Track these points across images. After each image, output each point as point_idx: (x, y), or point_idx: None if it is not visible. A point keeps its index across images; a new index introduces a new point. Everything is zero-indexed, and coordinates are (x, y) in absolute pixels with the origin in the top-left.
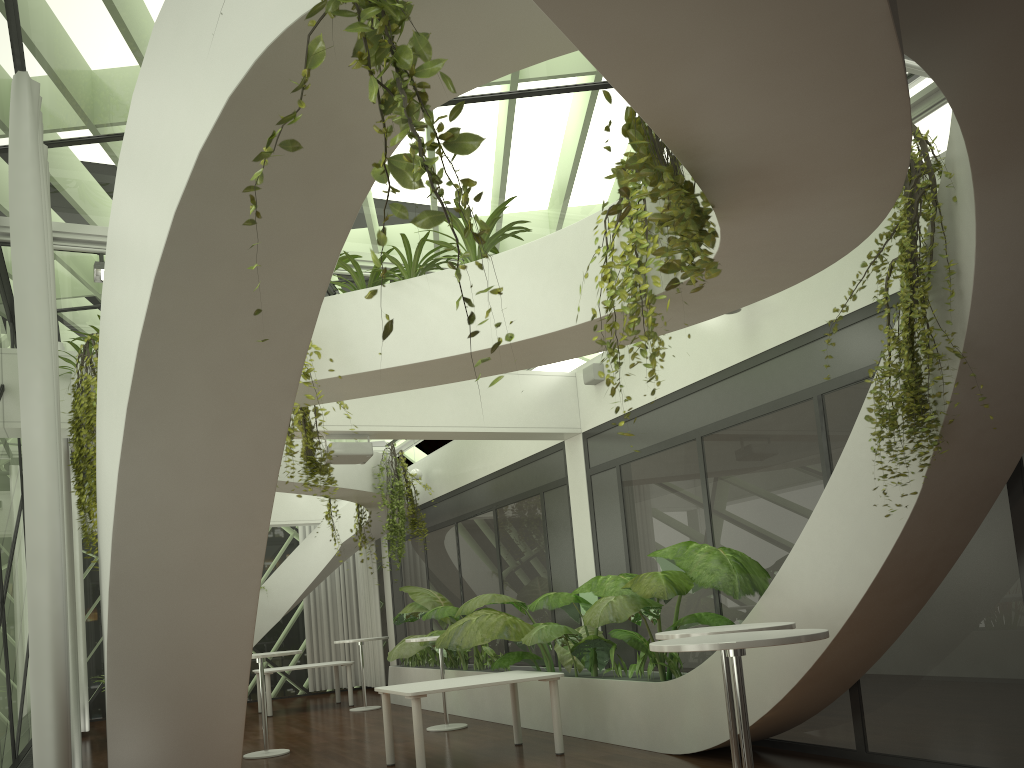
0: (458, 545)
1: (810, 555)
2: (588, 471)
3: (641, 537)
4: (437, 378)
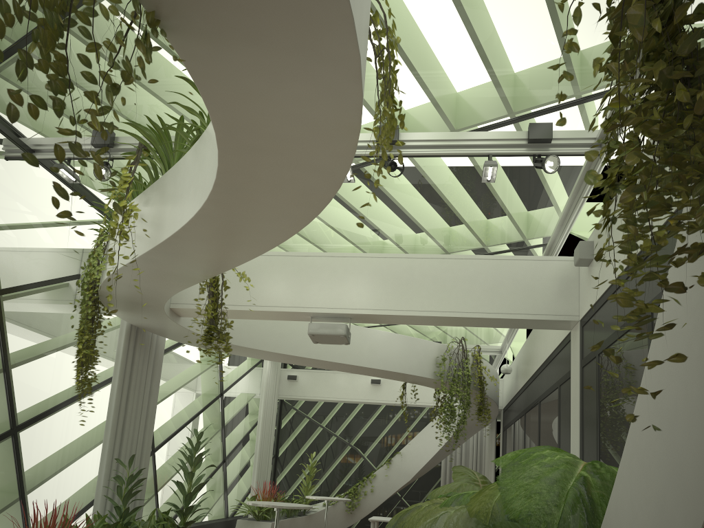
0: (524, 435)
1: (629, 493)
2: (581, 362)
3: (607, 441)
4: (256, 236)
